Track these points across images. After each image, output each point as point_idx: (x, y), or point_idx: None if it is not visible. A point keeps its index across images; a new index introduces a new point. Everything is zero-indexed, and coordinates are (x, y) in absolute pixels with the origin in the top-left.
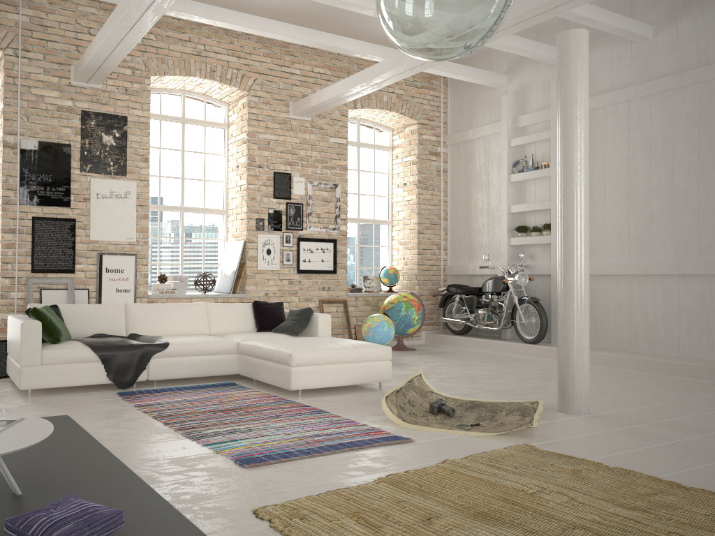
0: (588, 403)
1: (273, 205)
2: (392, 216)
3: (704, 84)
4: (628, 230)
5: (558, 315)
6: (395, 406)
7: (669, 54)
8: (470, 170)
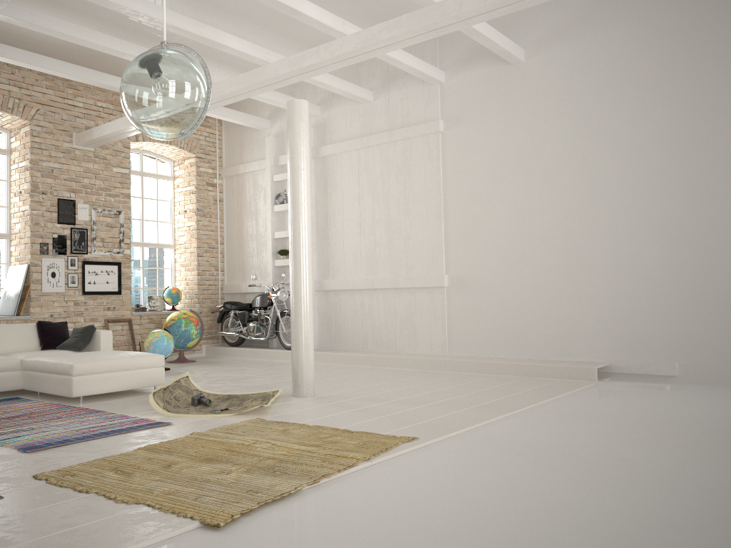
0: (313, 388)
1: (57, 230)
2: (175, 240)
3: (407, 140)
4: (360, 253)
5: (291, 321)
6: (162, 401)
7: (384, 115)
8: (242, 200)
